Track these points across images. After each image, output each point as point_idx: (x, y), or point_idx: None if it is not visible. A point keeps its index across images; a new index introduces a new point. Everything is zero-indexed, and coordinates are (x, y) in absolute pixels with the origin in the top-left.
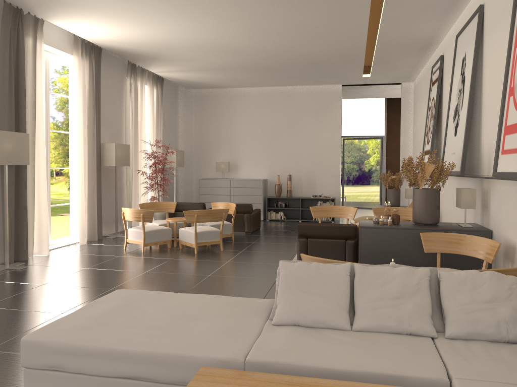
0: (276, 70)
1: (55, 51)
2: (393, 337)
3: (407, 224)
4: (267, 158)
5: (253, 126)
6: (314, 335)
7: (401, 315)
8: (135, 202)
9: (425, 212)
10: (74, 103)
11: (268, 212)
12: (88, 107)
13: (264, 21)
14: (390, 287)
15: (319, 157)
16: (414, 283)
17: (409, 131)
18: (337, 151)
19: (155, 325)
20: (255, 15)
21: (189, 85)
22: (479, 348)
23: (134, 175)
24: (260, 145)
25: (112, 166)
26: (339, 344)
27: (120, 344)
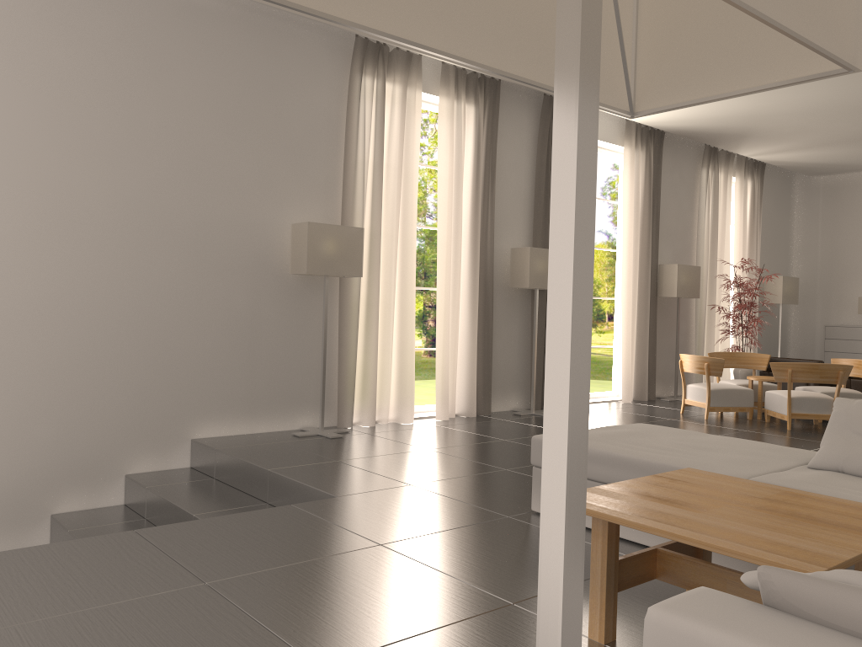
0: None
1: (601, 144)
2: None
3: None
4: None
5: None
6: (856, 481)
7: None
8: (707, 353)
9: None
10: (623, 210)
11: None
12: (641, 214)
13: None
14: None
15: None
16: None
17: None
18: None
19: (663, 447)
20: None
21: (811, 171)
22: None
23: (708, 312)
24: None
25: (672, 296)
26: None
27: (619, 452)
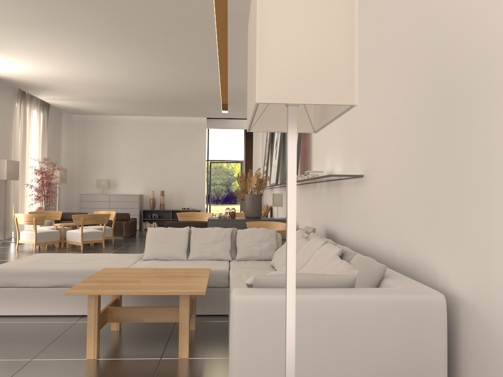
0: (152, 103)
1: None
2: (208, 261)
3: (240, 218)
4: (143, 177)
5: (131, 149)
6: (166, 262)
7: (214, 250)
8: (21, 213)
9: (252, 210)
10: None
11: (144, 222)
12: None
13: (142, 70)
14: (209, 238)
15: (188, 176)
16: (222, 235)
17: (259, 157)
18: (202, 172)
19: (71, 262)
20: (134, 65)
21: (73, 111)
22: (250, 262)
23: (21, 188)
24: (137, 165)
25: (3, 179)
26: (179, 263)
27: (52, 268)
